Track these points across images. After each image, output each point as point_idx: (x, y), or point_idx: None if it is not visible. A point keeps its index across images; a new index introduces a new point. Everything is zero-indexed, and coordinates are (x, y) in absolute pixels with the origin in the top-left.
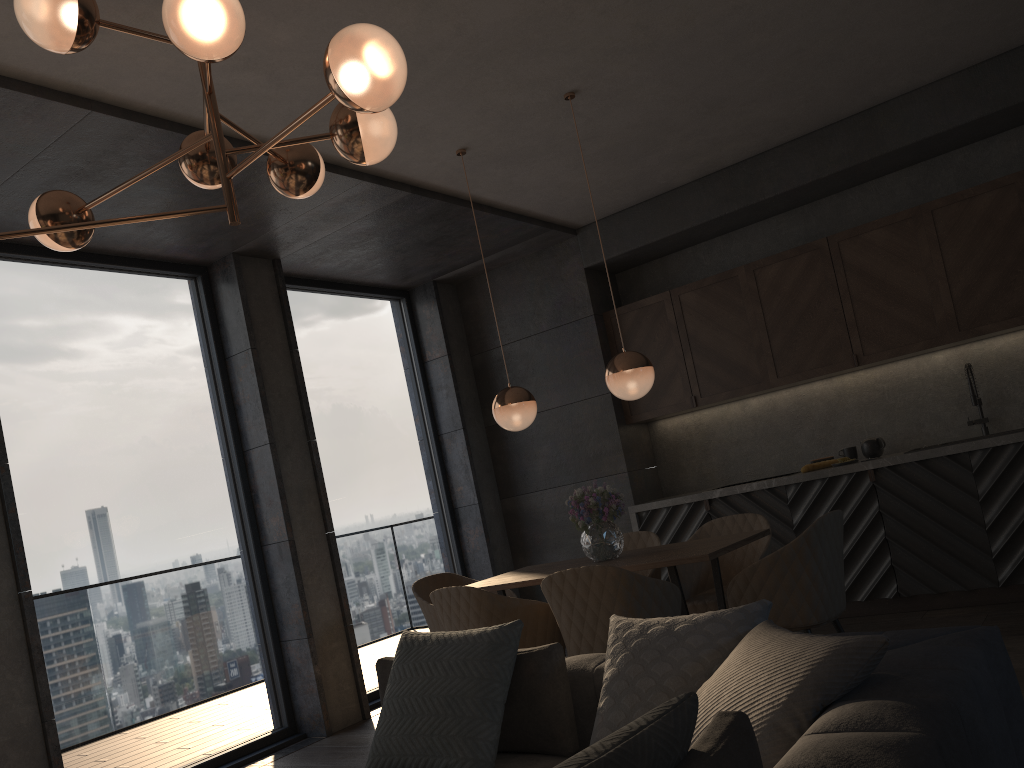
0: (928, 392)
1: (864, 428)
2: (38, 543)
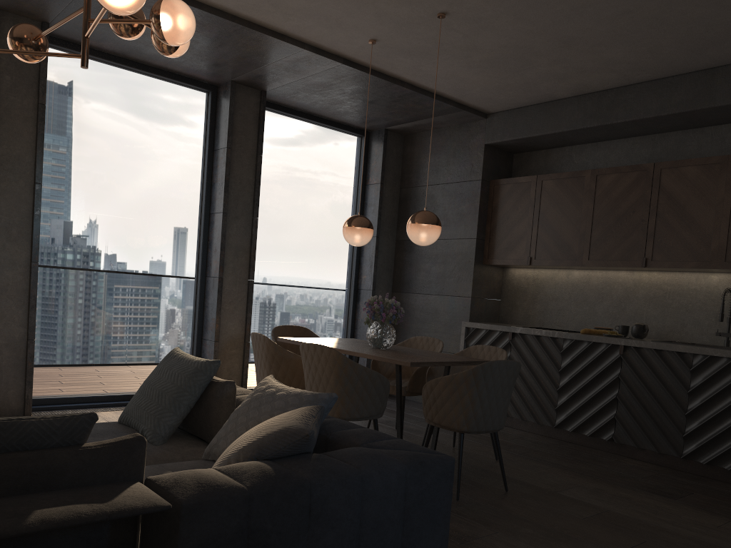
0: (697, 302)
1: (644, 315)
2: (58, 236)
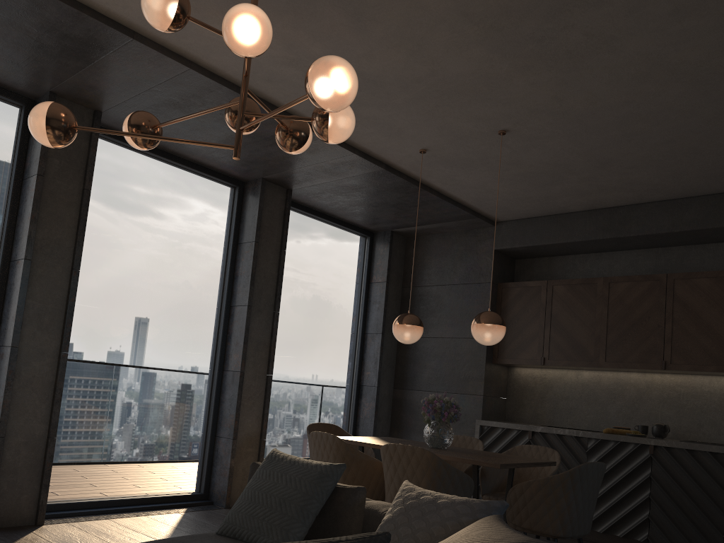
0: (712, 403)
1: (659, 415)
2: (83, 325)
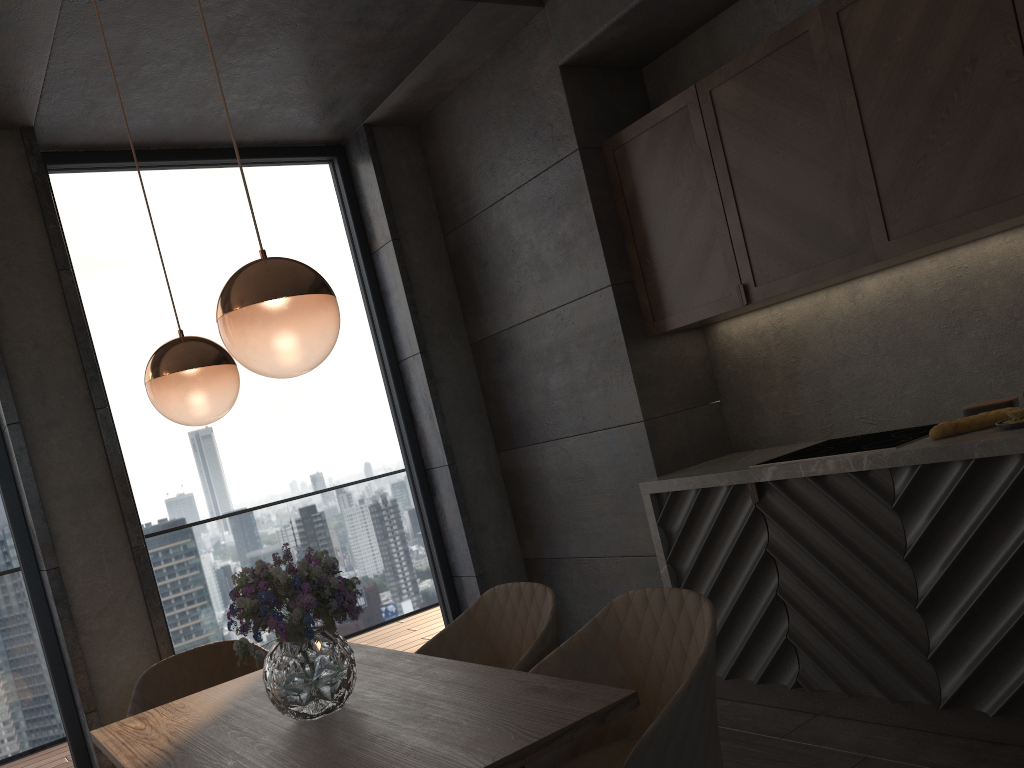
0: None
1: None
2: None
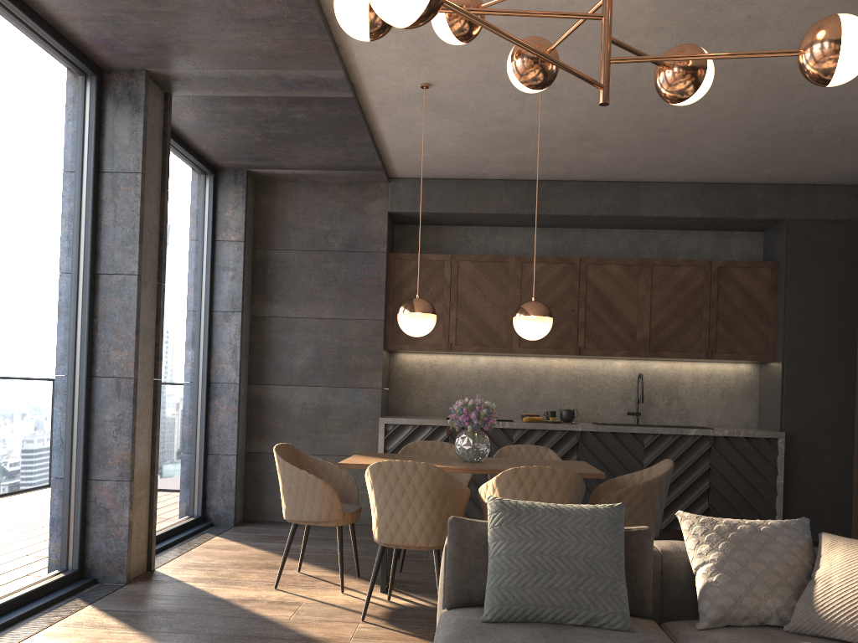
0: (606, 385)
1: (557, 399)
2: None
